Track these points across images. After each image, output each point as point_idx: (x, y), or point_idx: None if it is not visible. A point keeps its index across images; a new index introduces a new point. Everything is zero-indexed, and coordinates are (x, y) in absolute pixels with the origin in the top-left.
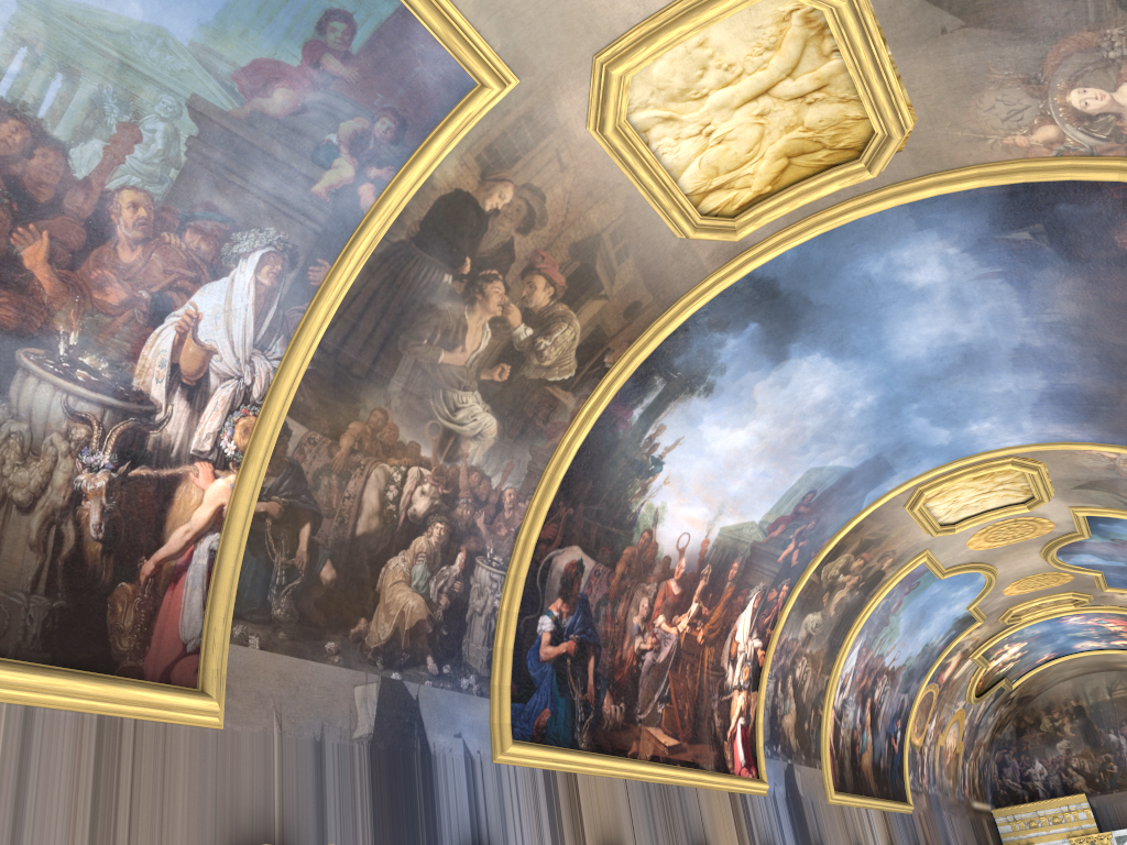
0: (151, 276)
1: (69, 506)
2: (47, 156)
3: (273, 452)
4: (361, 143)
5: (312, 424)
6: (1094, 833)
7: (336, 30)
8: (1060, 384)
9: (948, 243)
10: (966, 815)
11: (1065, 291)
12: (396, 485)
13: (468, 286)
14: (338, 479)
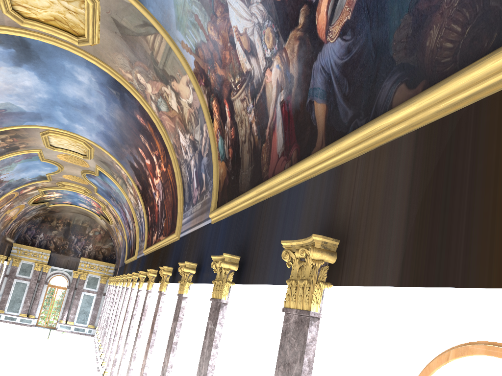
0: None
1: None
2: None
3: None
4: None
5: None
6: (45, 264)
7: None
8: (107, 132)
9: (93, 77)
10: (1, 241)
11: (118, 112)
12: None
13: None
14: None
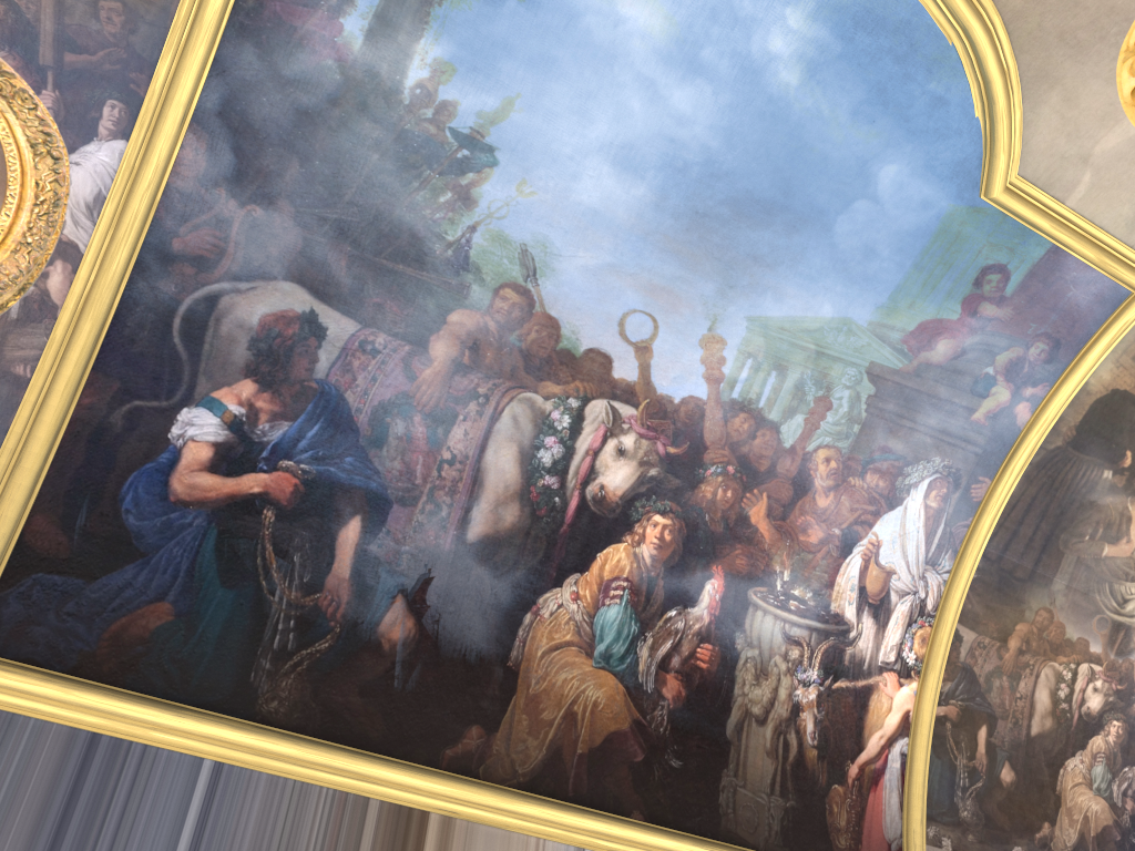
0: (840, 515)
1: (791, 717)
2: (765, 435)
3: (947, 658)
4: (1016, 369)
5: (980, 628)
6: None
7: (991, 281)
8: None
9: None
10: None
11: None
12: (1066, 683)
13: (1129, 478)
14: (1008, 680)
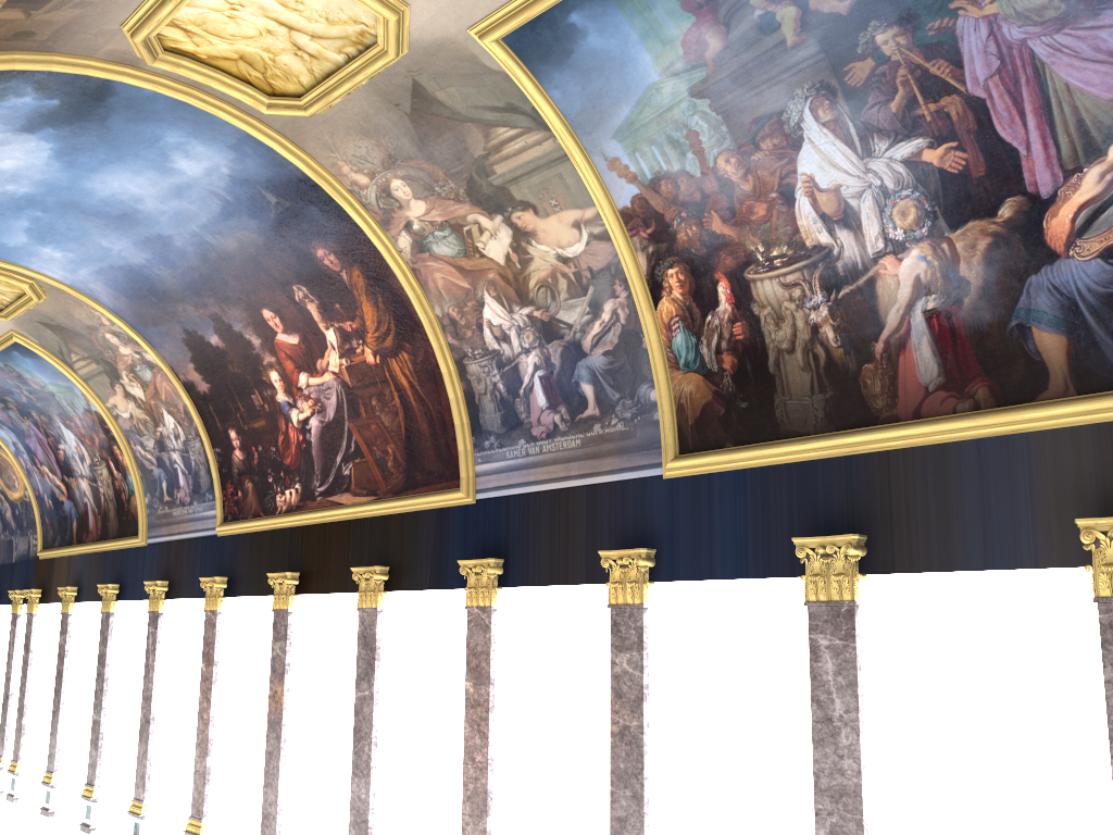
0: None
1: None
2: None
3: None
4: None
5: None
6: None
7: None
8: (150, 270)
9: (230, 166)
10: None
11: (245, 237)
12: None
13: None
14: None
